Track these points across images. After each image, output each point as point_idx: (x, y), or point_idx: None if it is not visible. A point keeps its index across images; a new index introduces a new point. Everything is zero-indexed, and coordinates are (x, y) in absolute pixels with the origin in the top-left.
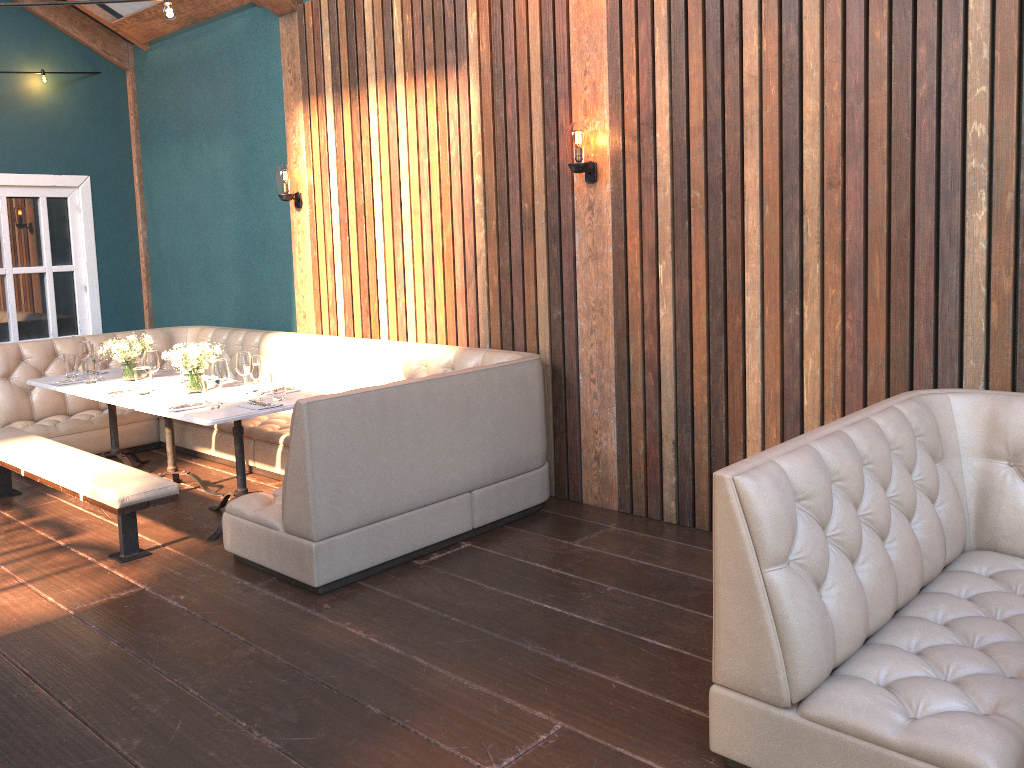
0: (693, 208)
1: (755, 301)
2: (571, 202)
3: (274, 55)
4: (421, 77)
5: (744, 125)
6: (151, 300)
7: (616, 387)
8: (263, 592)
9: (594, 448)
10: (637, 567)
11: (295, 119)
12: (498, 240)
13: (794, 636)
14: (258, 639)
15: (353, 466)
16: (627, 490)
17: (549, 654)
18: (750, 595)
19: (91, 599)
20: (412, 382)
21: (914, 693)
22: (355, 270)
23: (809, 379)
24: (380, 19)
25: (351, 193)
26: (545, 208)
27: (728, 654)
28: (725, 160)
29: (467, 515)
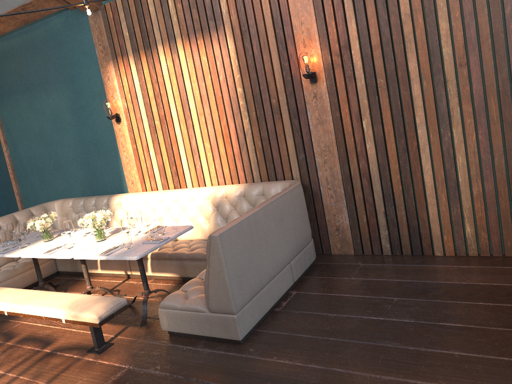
0: (380, 88)
1: (424, 132)
2: (302, 95)
3: (86, 37)
4: (193, 38)
5: (405, 40)
6: (19, 190)
7: (345, 190)
8: (206, 351)
9: (335, 224)
10: (396, 283)
11: (108, 72)
12: (257, 122)
13: None
14: (231, 382)
15: (244, 265)
16: (359, 242)
17: (404, 346)
18: None
19: (101, 383)
20: (258, 209)
21: None
22: (164, 152)
23: (461, 167)
24: (160, 8)
25: (155, 109)
26: (286, 100)
27: None
28: (394, 60)
29: (291, 276)
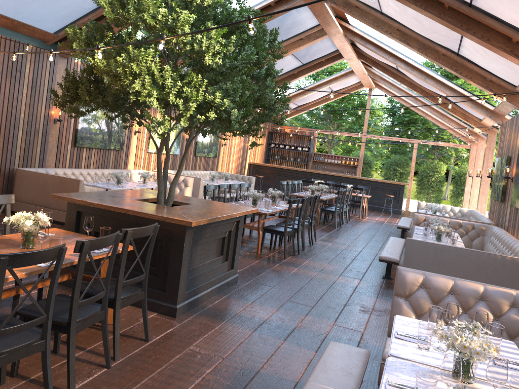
0: None
1: None
2: None
3: None
4: None
5: None
6: None
7: None
8: None
9: None
10: None
11: None
12: None
13: None
14: None
15: None
16: None
17: None
18: None
19: None
20: None
21: None
22: None
23: None
24: None
25: None
26: None
27: None
28: None
29: None
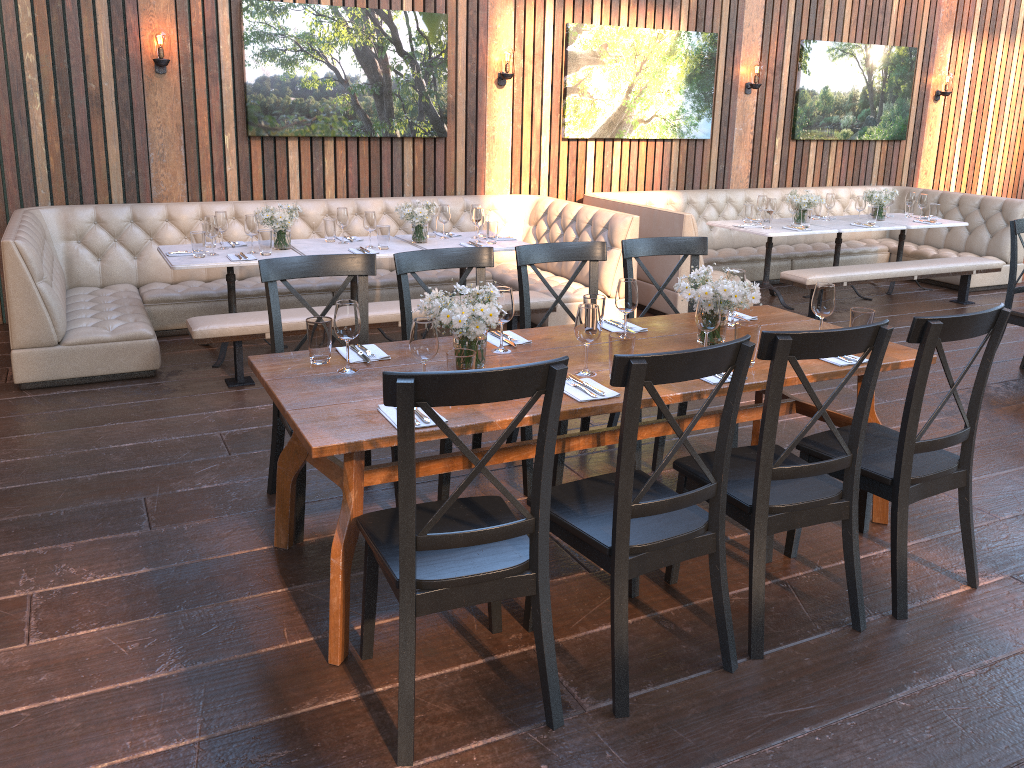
0: None
1: None
2: None
3: None
4: None
5: None
6: None
7: None
8: None
9: None
10: None
11: None
12: None
13: (56, 310)
14: None
15: None
16: None
17: None
18: (32, 297)
19: None
20: None
21: (105, 324)
22: None
23: None
24: None
25: None
26: None
27: (21, 331)
28: None
29: None
